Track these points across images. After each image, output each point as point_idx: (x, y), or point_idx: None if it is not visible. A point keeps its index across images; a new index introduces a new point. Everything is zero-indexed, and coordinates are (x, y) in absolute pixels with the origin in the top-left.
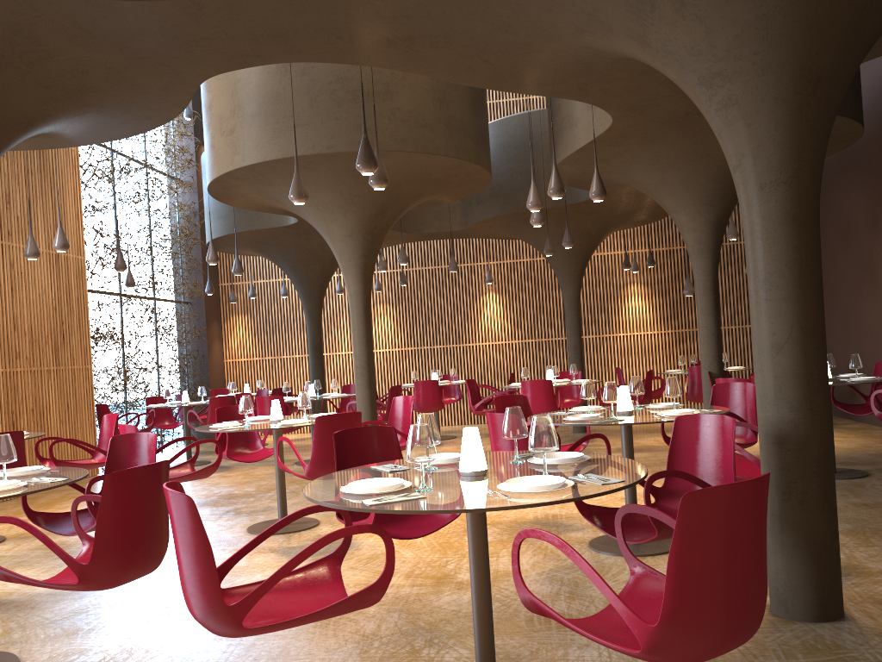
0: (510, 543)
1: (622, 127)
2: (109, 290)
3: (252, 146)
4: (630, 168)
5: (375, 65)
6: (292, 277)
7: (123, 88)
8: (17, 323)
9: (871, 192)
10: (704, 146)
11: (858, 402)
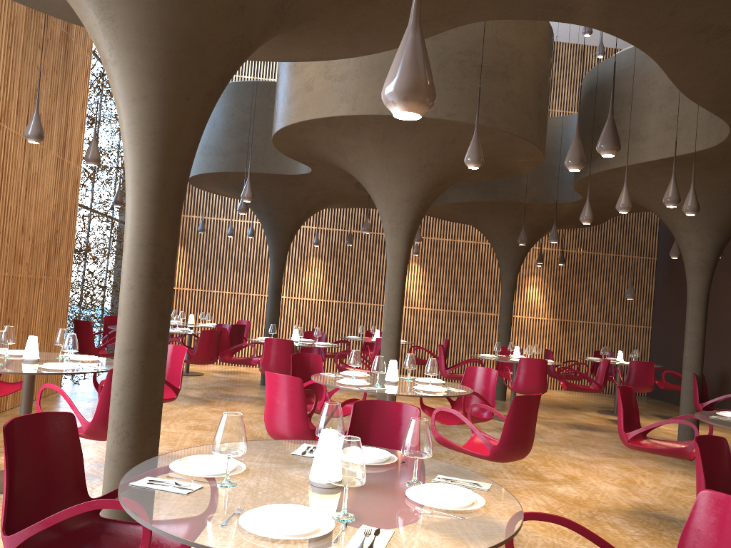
0: (665, 541)
1: (711, 152)
2: (82, 203)
3: (367, 97)
4: (664, 187)
5: (646, 48)
6: (266, 221)
7: (394, 9)
8: (24, 226)
9: None
10: None
11: (726, 403)
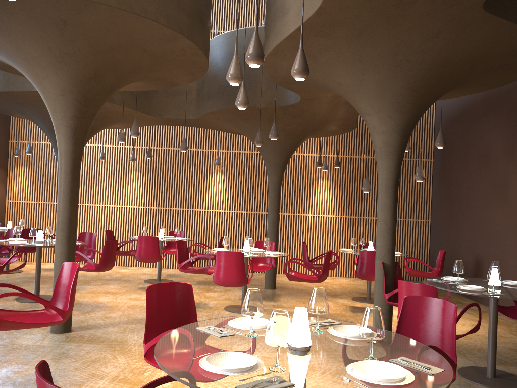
0: None
1: (332, 9)
2: None
3: None
4: (334, 67)
5: None
6: (50, 138)
7: None
8: None
9: (511, 128)
10: (407, 49)
11: None
